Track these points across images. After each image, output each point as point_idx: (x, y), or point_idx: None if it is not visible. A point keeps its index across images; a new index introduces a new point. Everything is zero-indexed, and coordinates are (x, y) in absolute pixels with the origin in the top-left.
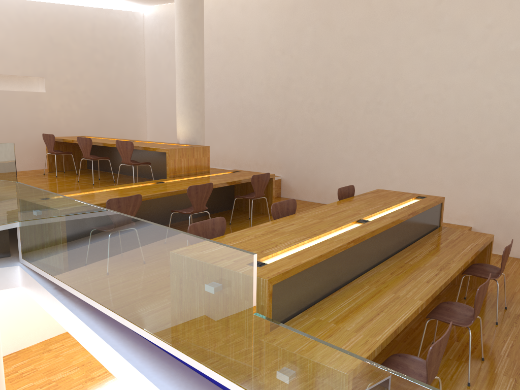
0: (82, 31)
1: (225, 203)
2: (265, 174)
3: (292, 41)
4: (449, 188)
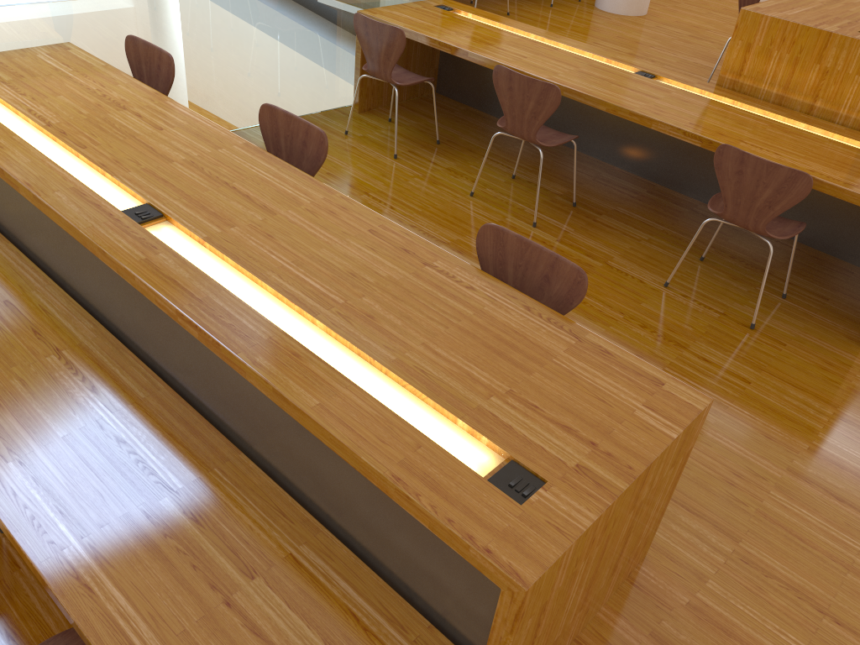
0: None
1: None
2: (781, 170)
3: None
4: None
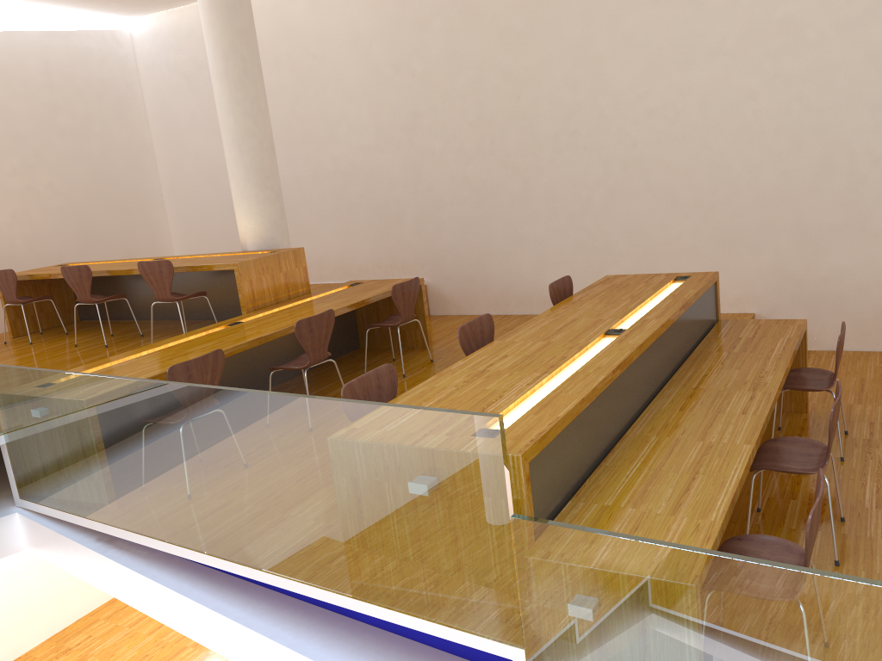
0: (26, 76)
1: (344, 341)
2: (413, 281)
3: (409, 48)
4: (710, 256)
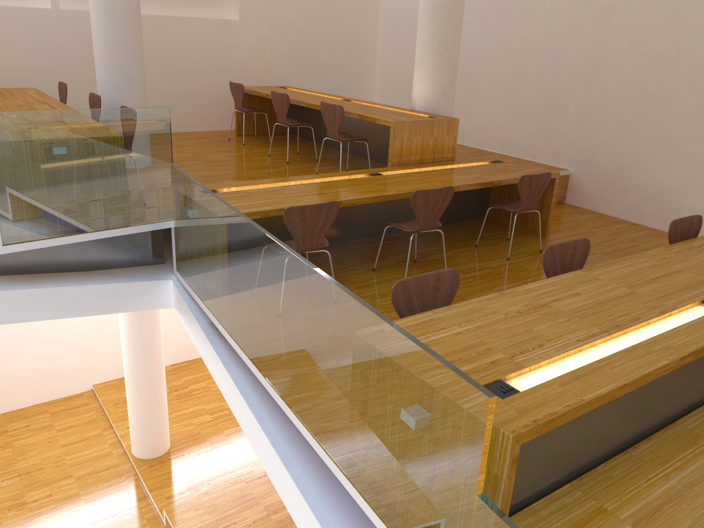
0: None
1: (473, 208)
2: (543, 175)
3: None
4: None
